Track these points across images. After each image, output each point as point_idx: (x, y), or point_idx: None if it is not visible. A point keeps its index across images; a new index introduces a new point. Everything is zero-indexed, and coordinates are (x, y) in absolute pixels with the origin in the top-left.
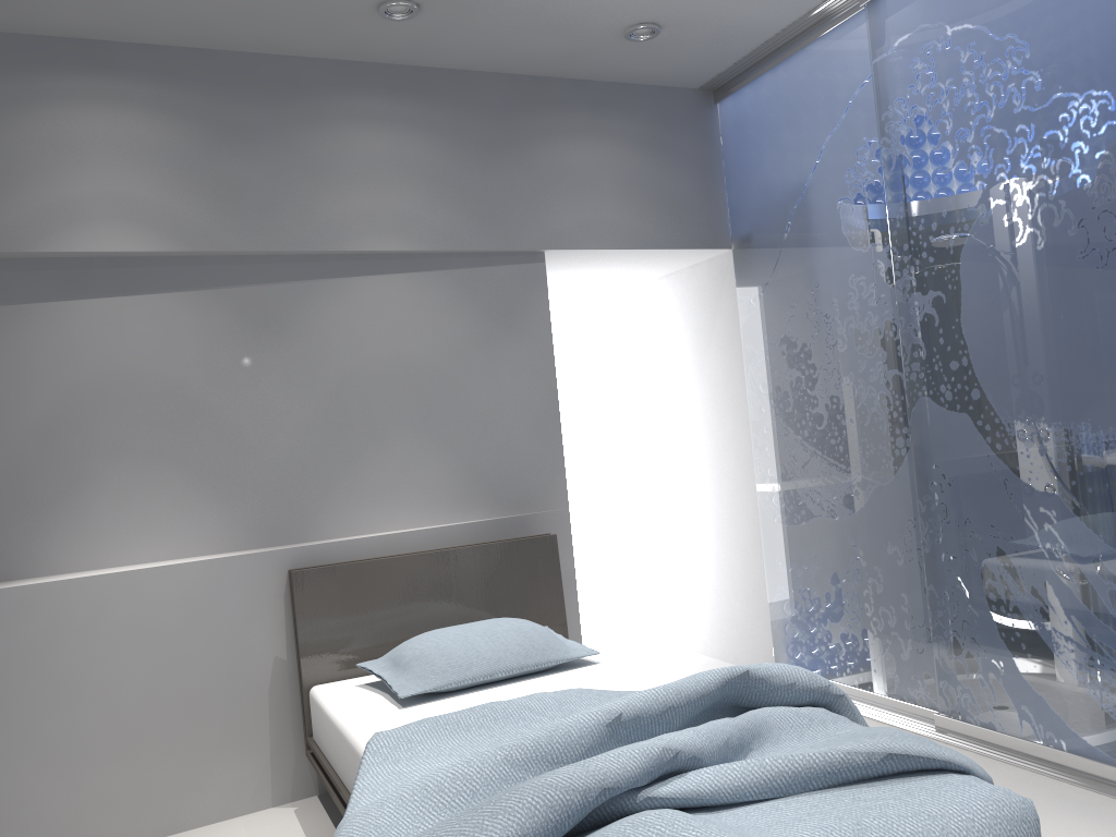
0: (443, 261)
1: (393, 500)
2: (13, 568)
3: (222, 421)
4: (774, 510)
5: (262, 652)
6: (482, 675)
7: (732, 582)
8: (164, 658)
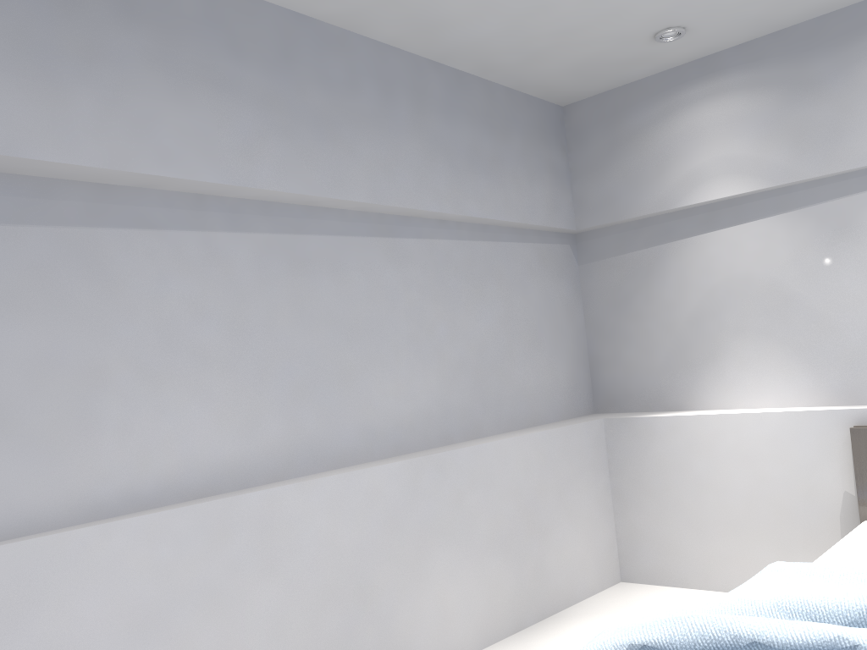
0: None
1: None
2: (682, 403)
3: (809, 308)
4: None
5: (833, 485)
6: None
7: None
8: (758, 476)
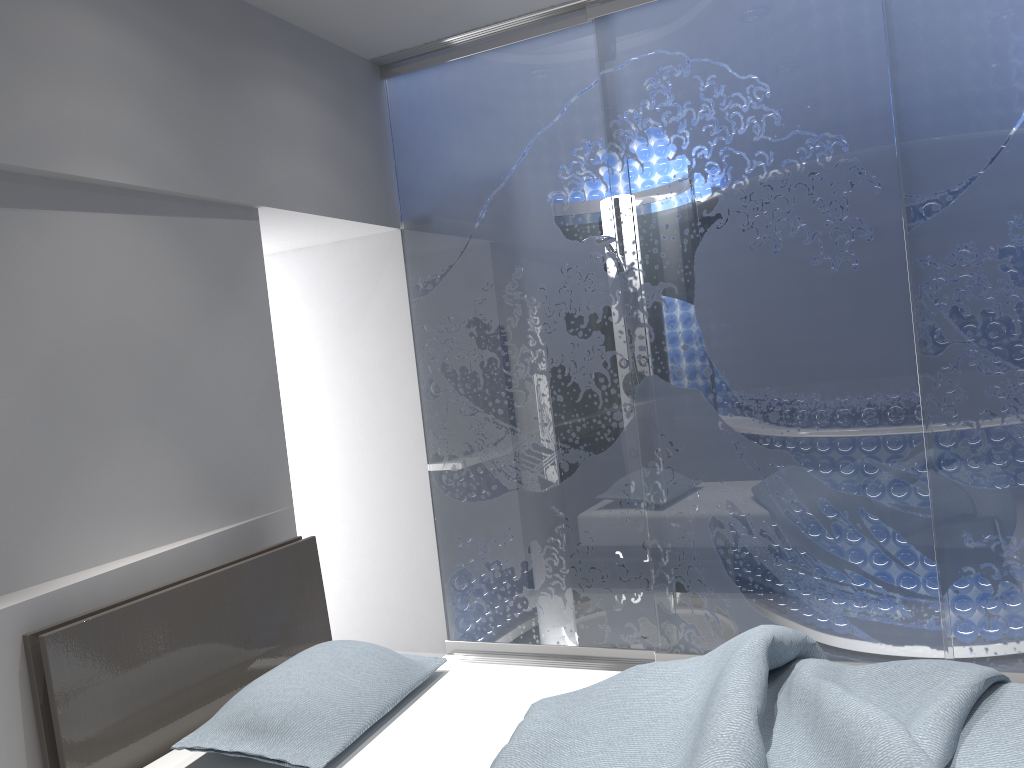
0: (161, 204)
1: (122, 517)
2: None
3: None
4: (454, 488)
5: None
6: (376, 715)
7: (388, 566)
8: None
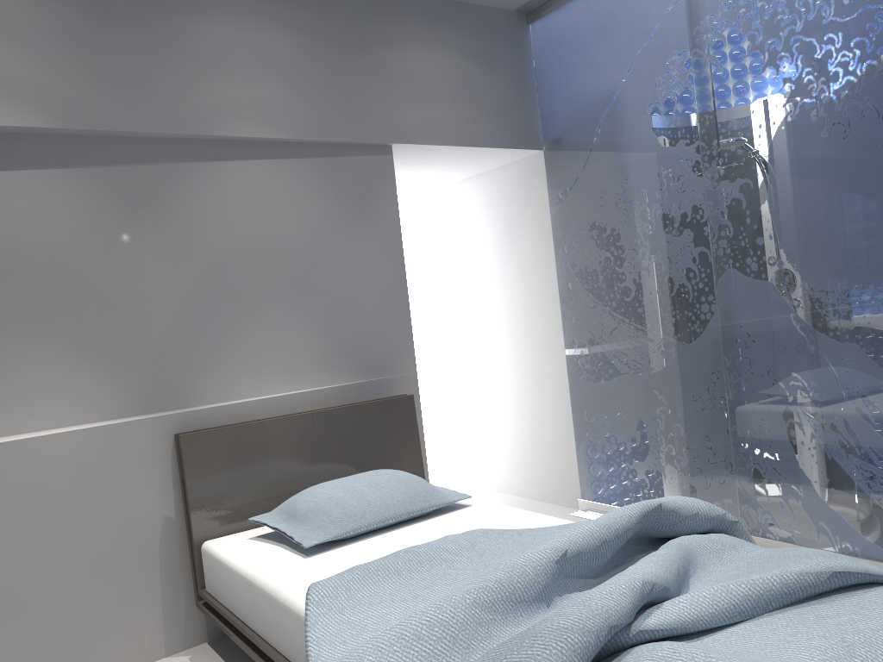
0: (304, 149)
1: (266, 368)
2: None
3: (103, 294)
4: (582, 370)
5: (151, 512)
6: (375, 522)
7: (540, 433)
8: (56, 524)
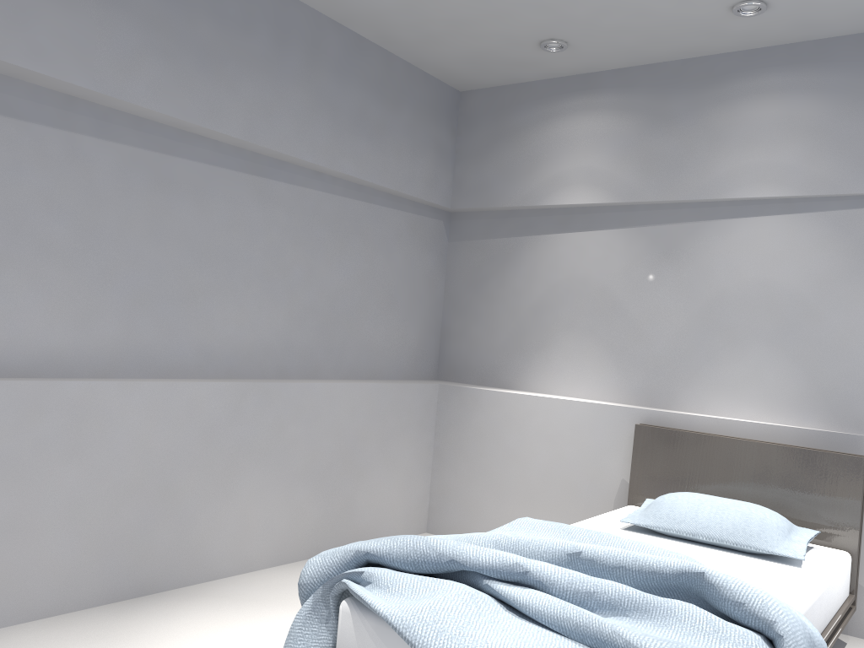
0: (819, 204)
1: (739, 395)
2: (511, 382)
3: (629, 316)
4: None
5: (614, 472)
6: (685, 531)
7: None
8: (557, 455)
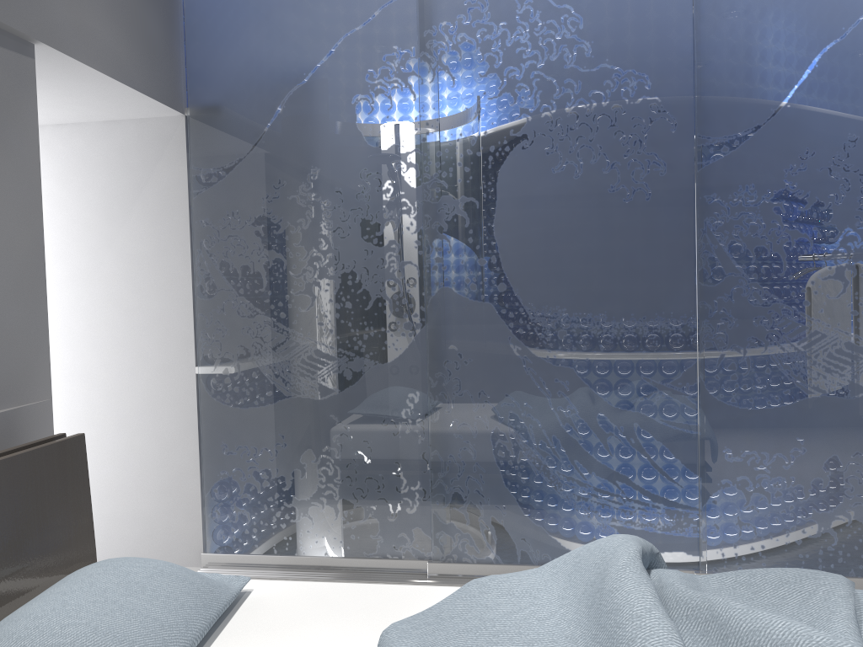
0: None
1: None
2: None
3: None
4: (225, 393)
5: None
6: None
7: (140, 475)
8: None
